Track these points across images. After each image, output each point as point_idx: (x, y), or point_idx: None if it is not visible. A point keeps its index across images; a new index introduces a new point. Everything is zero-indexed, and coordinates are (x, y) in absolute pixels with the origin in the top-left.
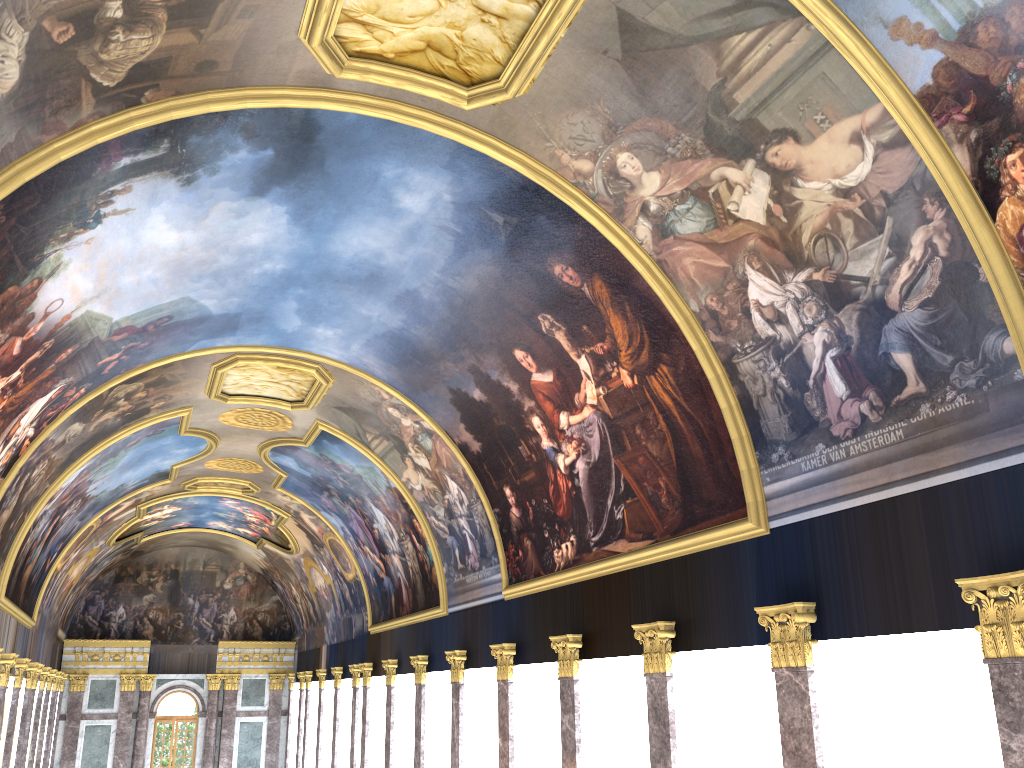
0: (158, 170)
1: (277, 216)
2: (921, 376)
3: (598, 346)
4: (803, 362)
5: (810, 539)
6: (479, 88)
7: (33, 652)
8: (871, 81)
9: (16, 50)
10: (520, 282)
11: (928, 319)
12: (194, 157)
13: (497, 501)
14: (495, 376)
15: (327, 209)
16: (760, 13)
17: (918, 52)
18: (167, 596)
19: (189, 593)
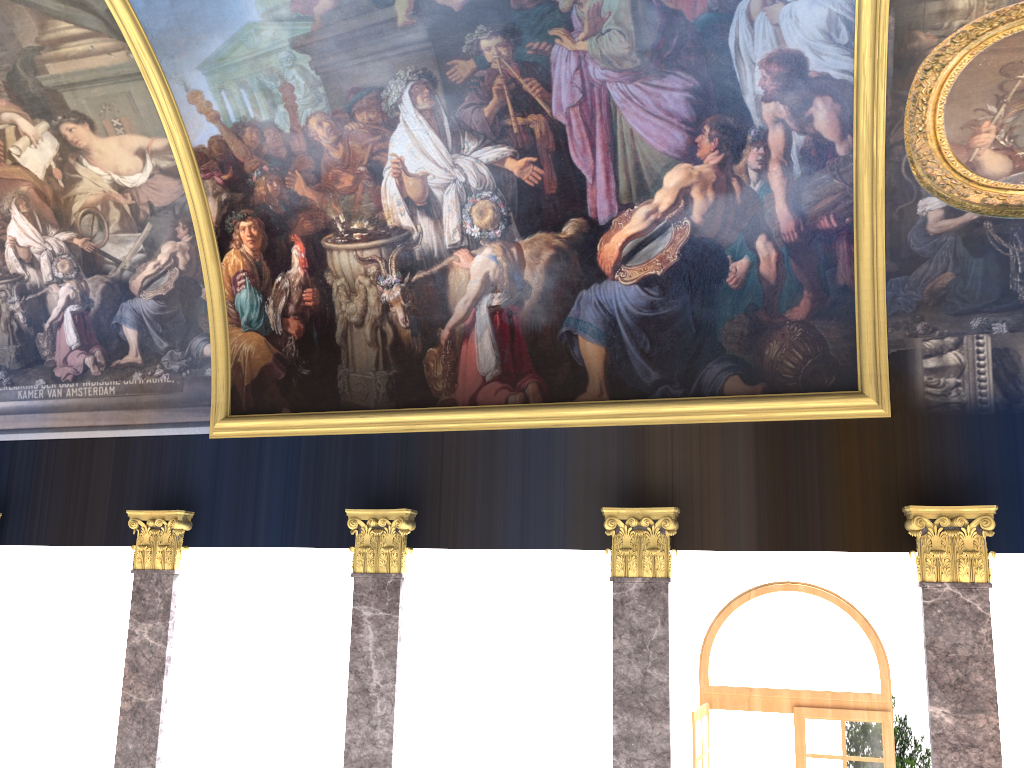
0: None
1: None
2: (141, 351)
3: None
4: (45, 307)
5: (10, 458)
6: None
7: None
8: (165, 120)
9: None
10: None
11: (158, 310)
12: None
13: None
14: None
15: None
16: (92, 19)
17: (204, 121)
18: None
19: None
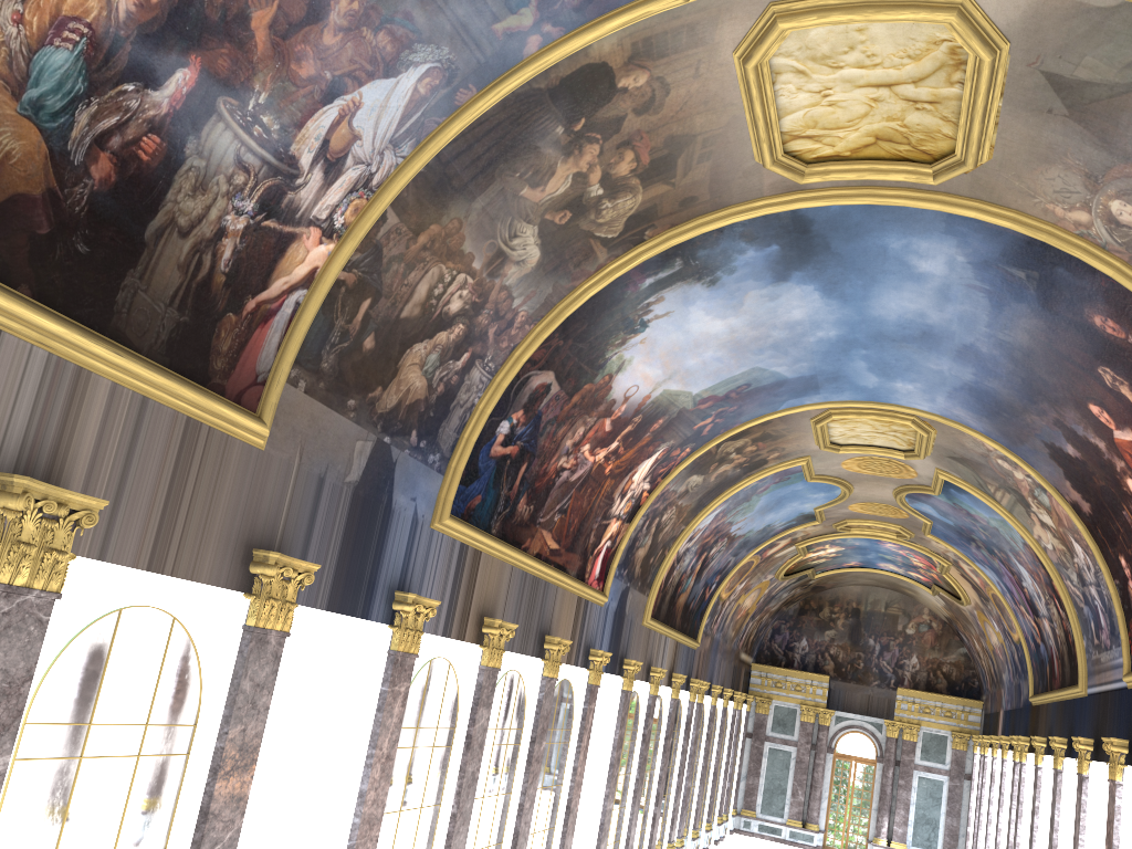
0: (681, 280)
1: (808, 293)
2: None
3: None
4: None
5: None
6: (940, 164)
7: (703, 670)
8: None
9: (531, 239)
10: (1067, 334)
11: None
12: (708, 264)
13: (1115, 571)
14: (1080, 431)
15: (852, 282)
16: None
17: None
18: (847, 634)
19: (869, 634)
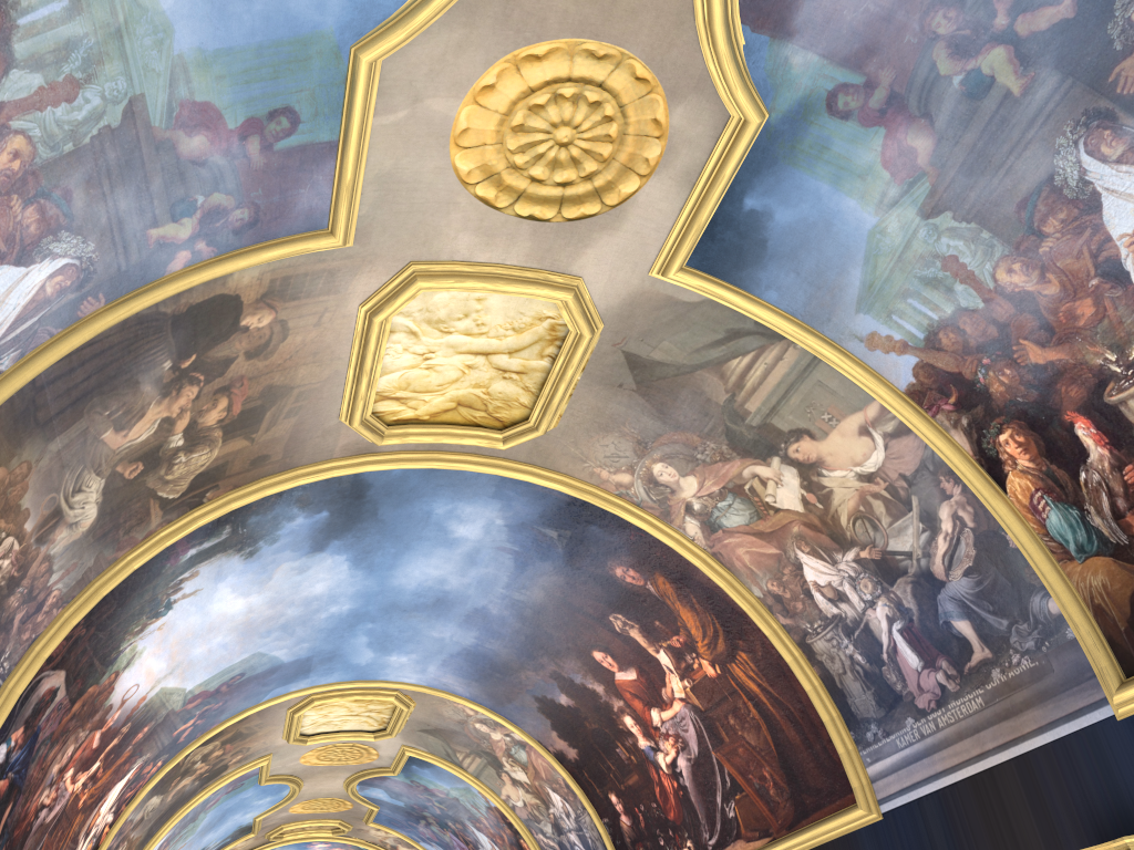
0: (222, 551)
1: (338, 564)
2: (984, 641)
3: (674, 639)
4: (873, 637)
5: (923, 821)
6: (512, 430)
7: None
8: (862, 384)
9: (94, 495)
10: (585, 587)
11: (975, 586)
12: (254, 533)
13: (604, 810)
14: (578, 679)
15: (385, 549)
16: (750, 340)
17: (895, 358)
18: None
19: None
